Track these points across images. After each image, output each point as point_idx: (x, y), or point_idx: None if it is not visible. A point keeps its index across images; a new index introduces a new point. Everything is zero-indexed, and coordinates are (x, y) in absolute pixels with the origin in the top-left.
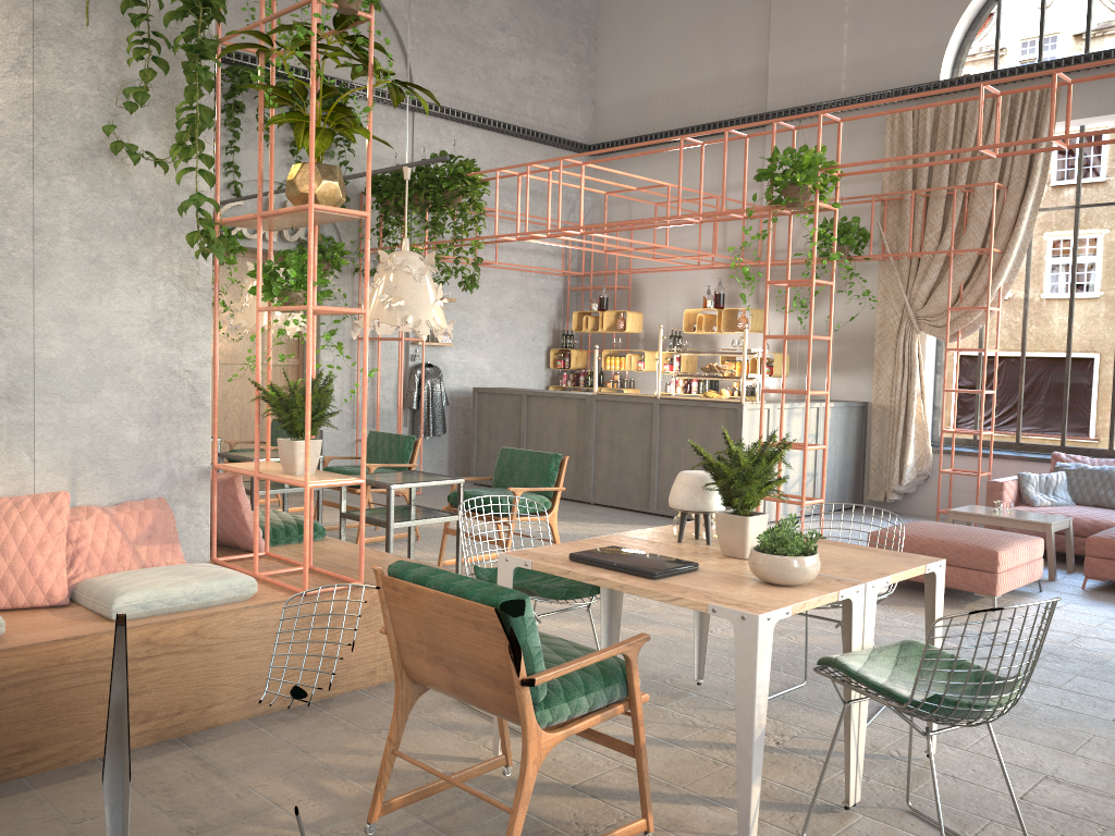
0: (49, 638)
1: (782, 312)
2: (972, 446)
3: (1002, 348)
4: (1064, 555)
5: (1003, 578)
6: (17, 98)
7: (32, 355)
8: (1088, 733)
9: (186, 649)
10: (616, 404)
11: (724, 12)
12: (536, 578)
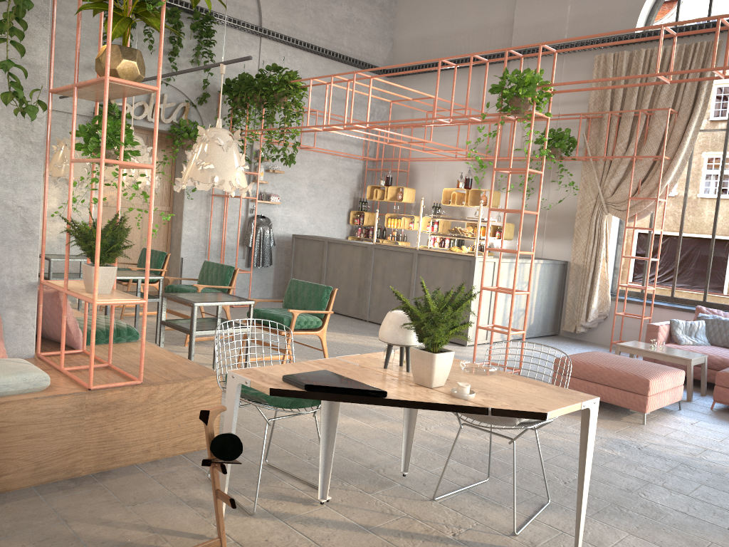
0: None
1: (511, 194)
2: (640, 297)
3: (668, 230)
4: (699, 381)
5: (652, 400)
6: None
7: None
8: (707, 539)
9: None
10: (388, 252)
11: None
12: None
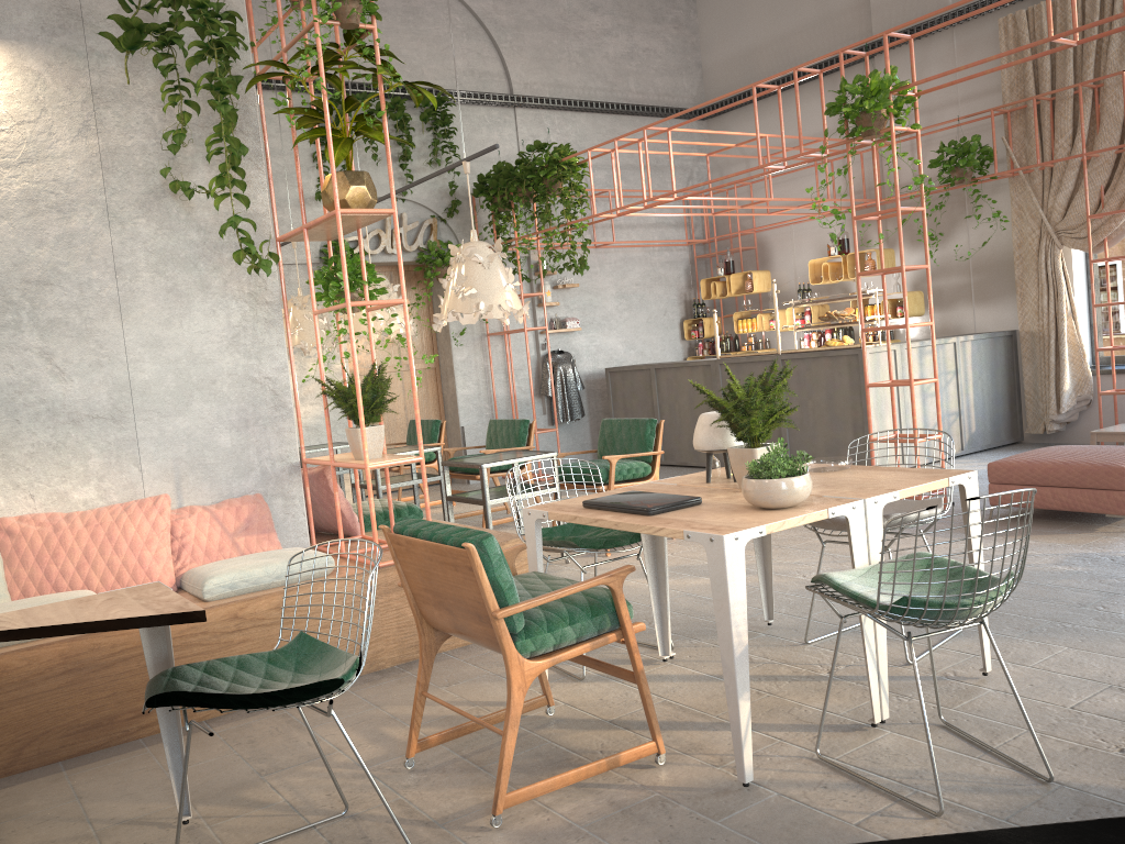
0: None
1: (910, 249)
2: None
3: None
4: None
5: None
6: (87, 158)
7: (128, 379)
8: None
9: (272, 622)
10: (740, 366)
11: None
12: (590, 533)
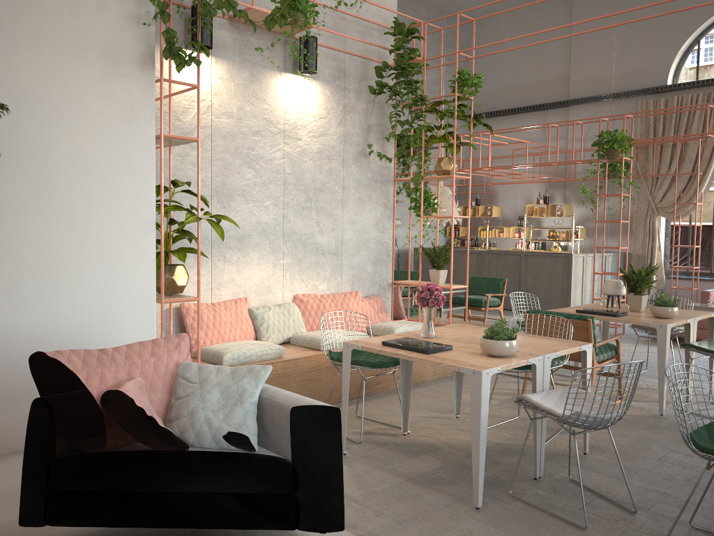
0: None
1: (581, 206)
2: (686, 275)
3: (682, 220)
4: None
5: None
6: (339, 136)
7: (341, 237)
8: None
9: None
10: (499, 255)
11: (543, 45)
12: None
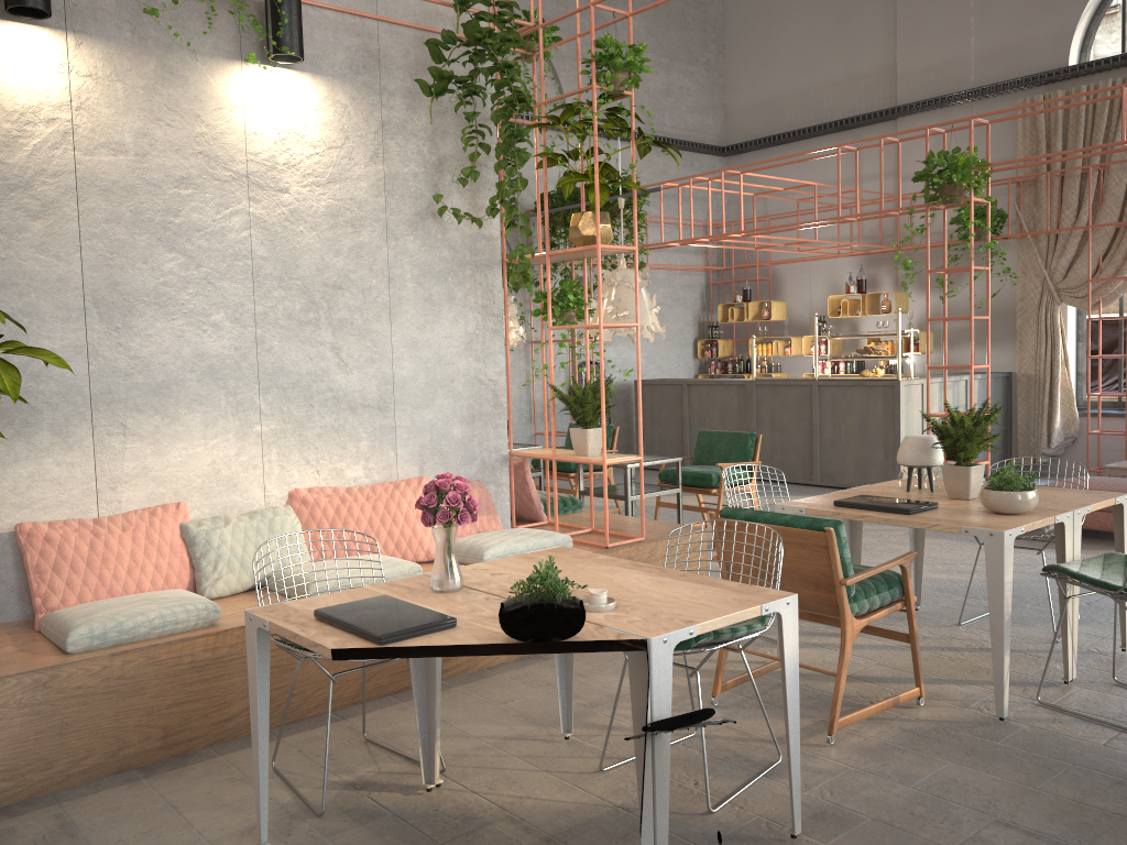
0: None
1: (924, 293)
2: (1118, 408)
3: None
4: None
5: None
6: (375, 181)
7: (391, 374)
8: None
9: None
10: (776, 387)
11: (849, 13)
12: None
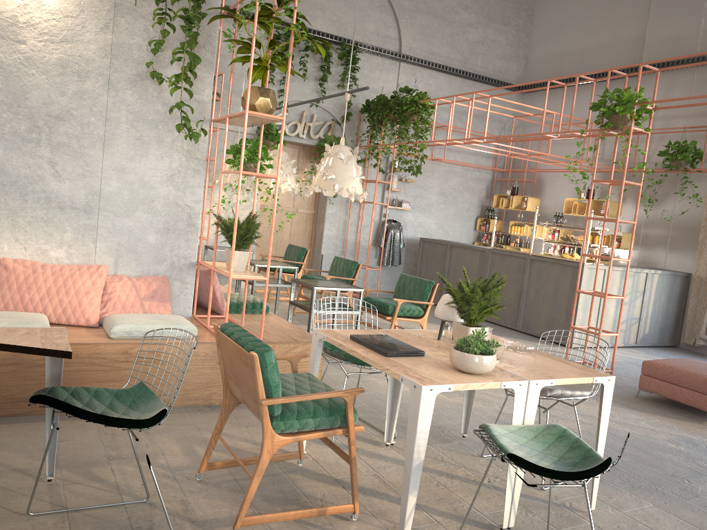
0: (72, 342)
1: (633, 205)
2: None
3: None
4: None
5: None
6: (103, 46)
7: (99, 188)
8: None
9: (148, 360)
10: (504, 256)
11: None
12: None
